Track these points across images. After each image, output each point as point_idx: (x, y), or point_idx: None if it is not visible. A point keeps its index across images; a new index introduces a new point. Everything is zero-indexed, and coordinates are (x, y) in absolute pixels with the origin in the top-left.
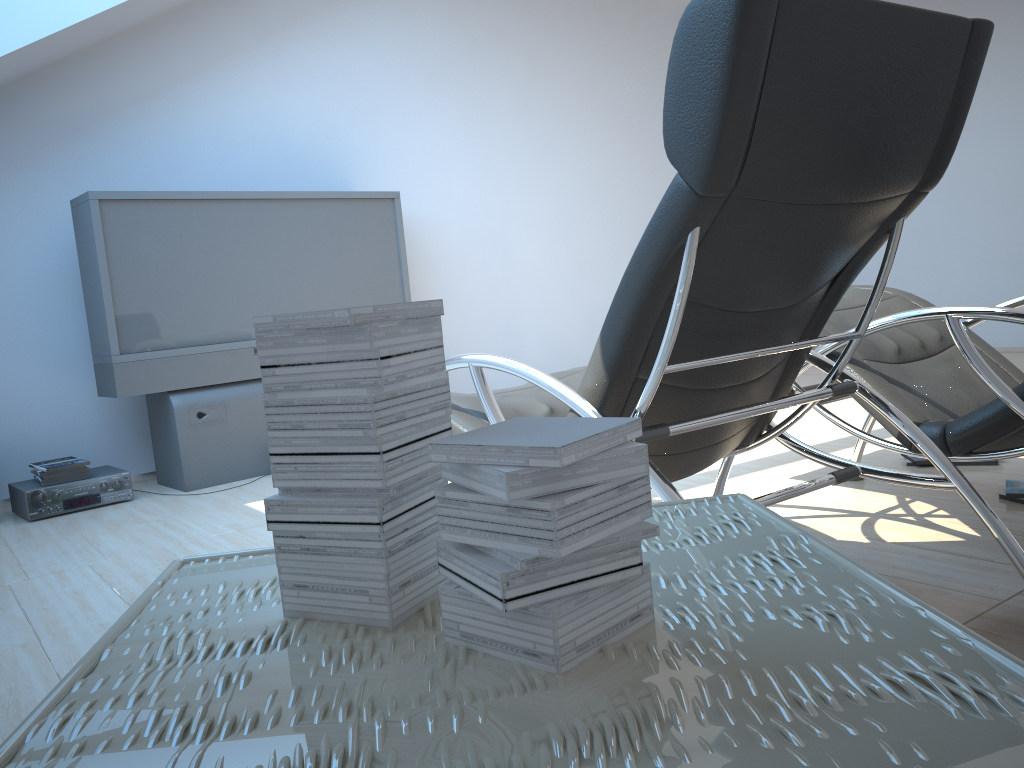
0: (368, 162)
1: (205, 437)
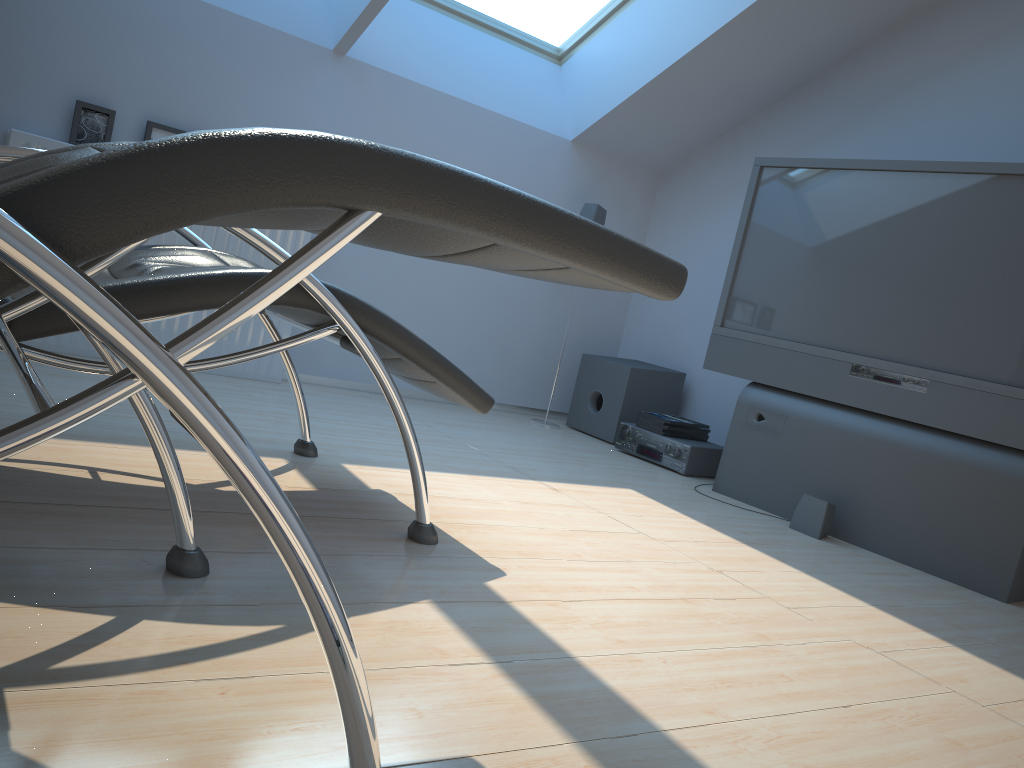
0: None
1: (752, 443)
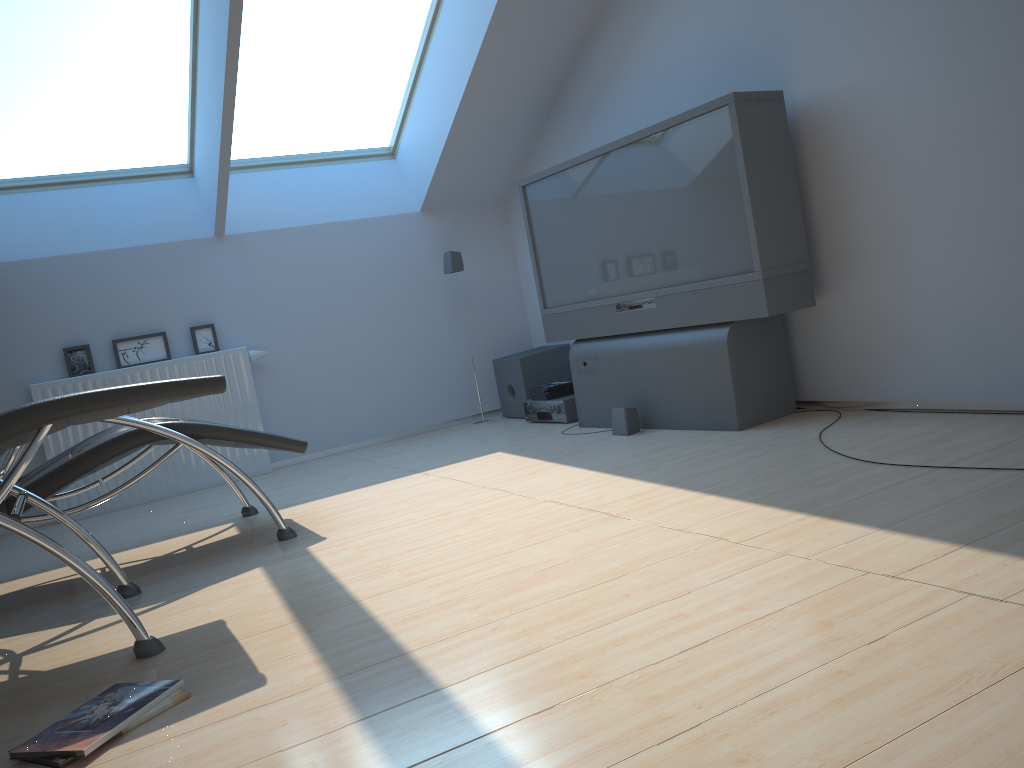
0: (801, 30)
1: (587, 384)
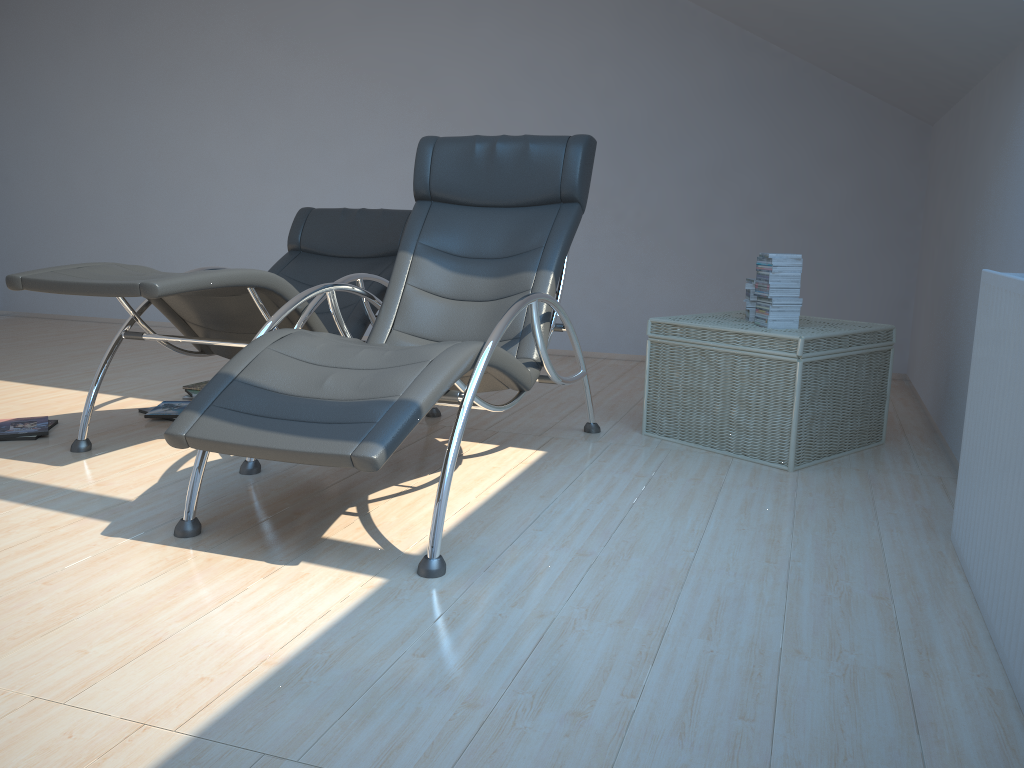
0: None
1: None
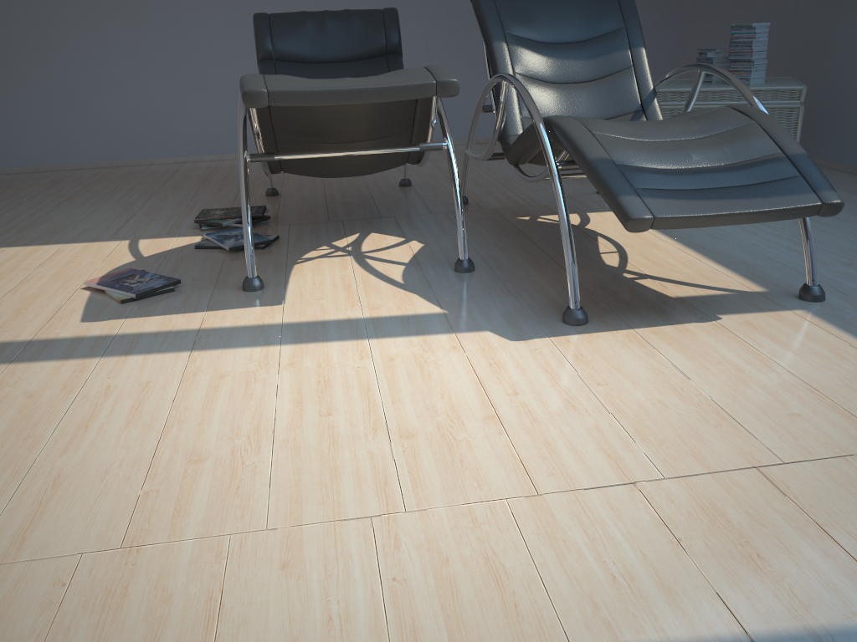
0: None
1: None
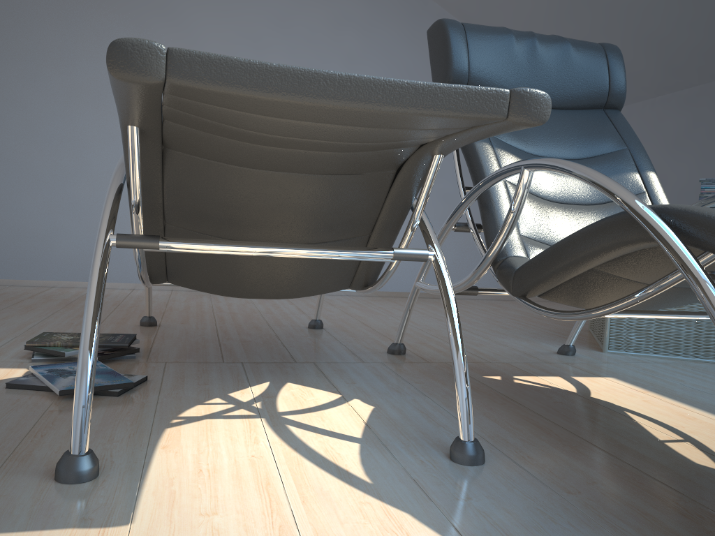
0: None
1: None
